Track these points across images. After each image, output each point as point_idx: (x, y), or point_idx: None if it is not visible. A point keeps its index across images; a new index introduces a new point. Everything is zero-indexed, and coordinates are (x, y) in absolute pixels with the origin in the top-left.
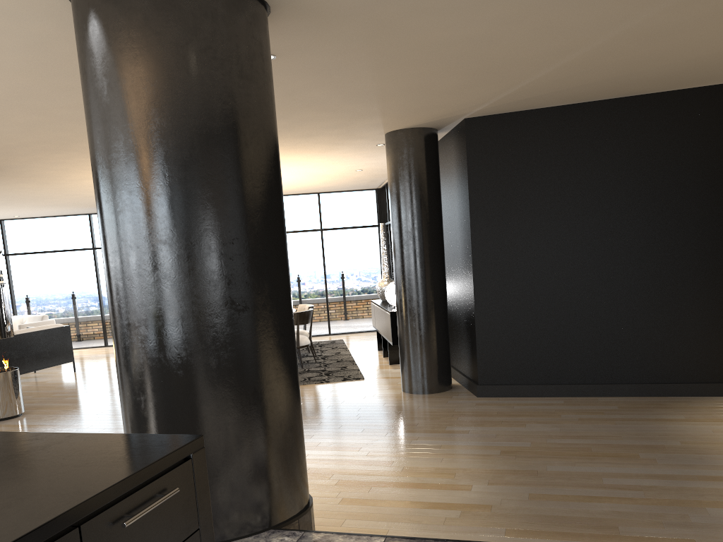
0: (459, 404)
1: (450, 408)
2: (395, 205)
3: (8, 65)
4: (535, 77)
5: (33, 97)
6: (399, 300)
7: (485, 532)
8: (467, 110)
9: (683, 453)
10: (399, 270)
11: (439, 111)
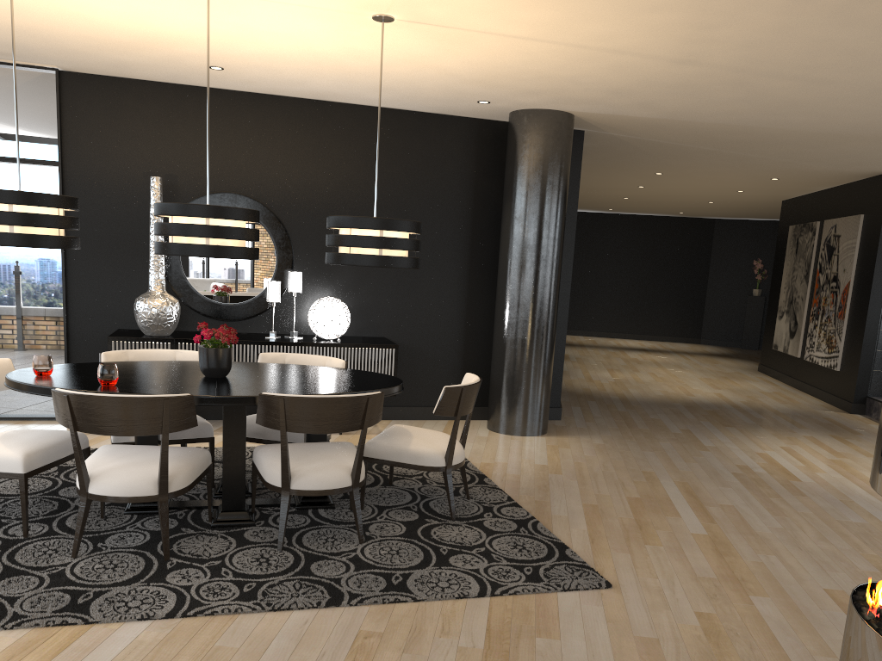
0: (591, 425)
1: (607, 428)
2: (561, 205)
3: None
4: (694, 146)
5: None
6: (547, 322)
7: (865, 437)
8: (618, 132)
9: (696, 405)
10: (554, 286)
11: (636, 128)
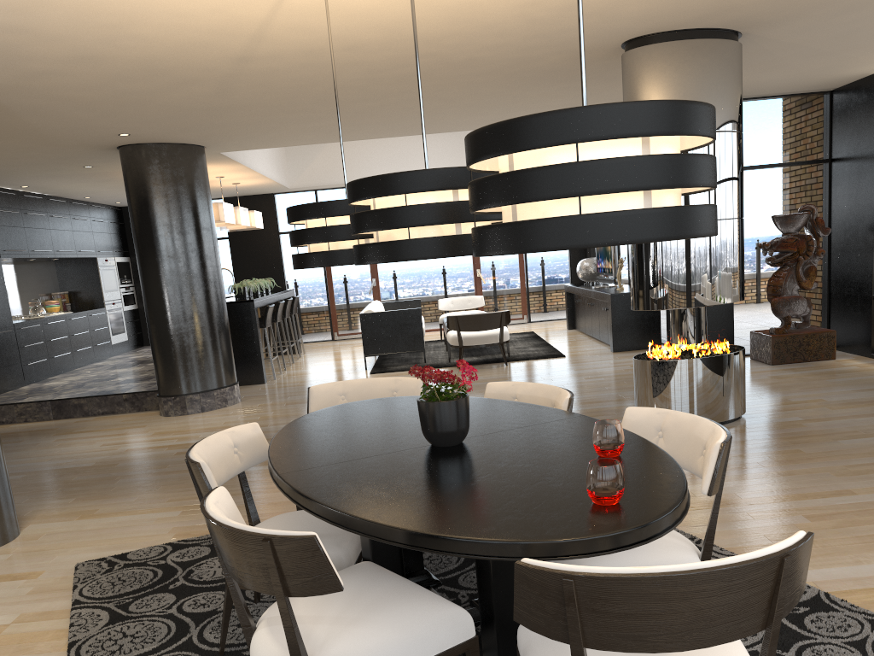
0: None
1: None
2: None
3: (284, 132)
4: None
5: (315, 118)
6: None
7: (68, 427)
8: None
9: None
10: None
11: None
